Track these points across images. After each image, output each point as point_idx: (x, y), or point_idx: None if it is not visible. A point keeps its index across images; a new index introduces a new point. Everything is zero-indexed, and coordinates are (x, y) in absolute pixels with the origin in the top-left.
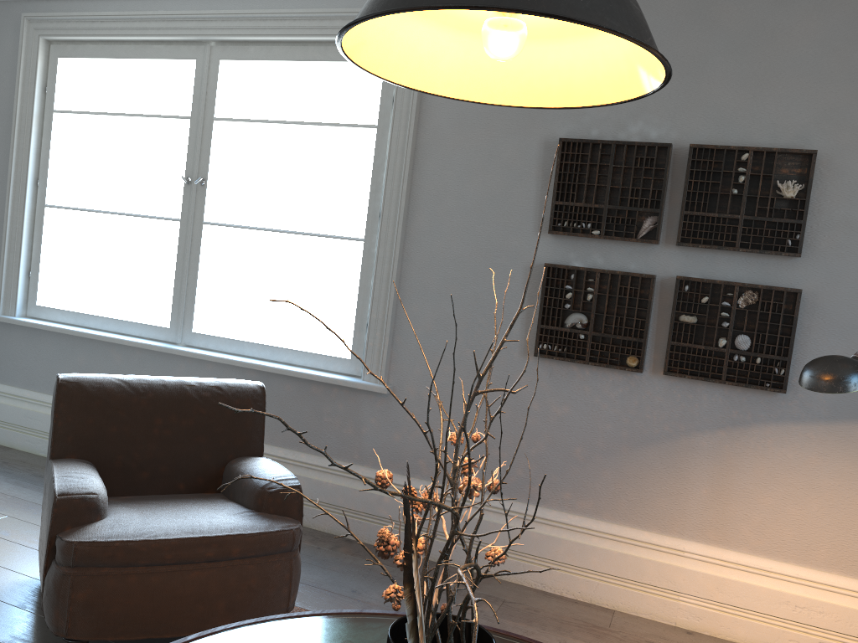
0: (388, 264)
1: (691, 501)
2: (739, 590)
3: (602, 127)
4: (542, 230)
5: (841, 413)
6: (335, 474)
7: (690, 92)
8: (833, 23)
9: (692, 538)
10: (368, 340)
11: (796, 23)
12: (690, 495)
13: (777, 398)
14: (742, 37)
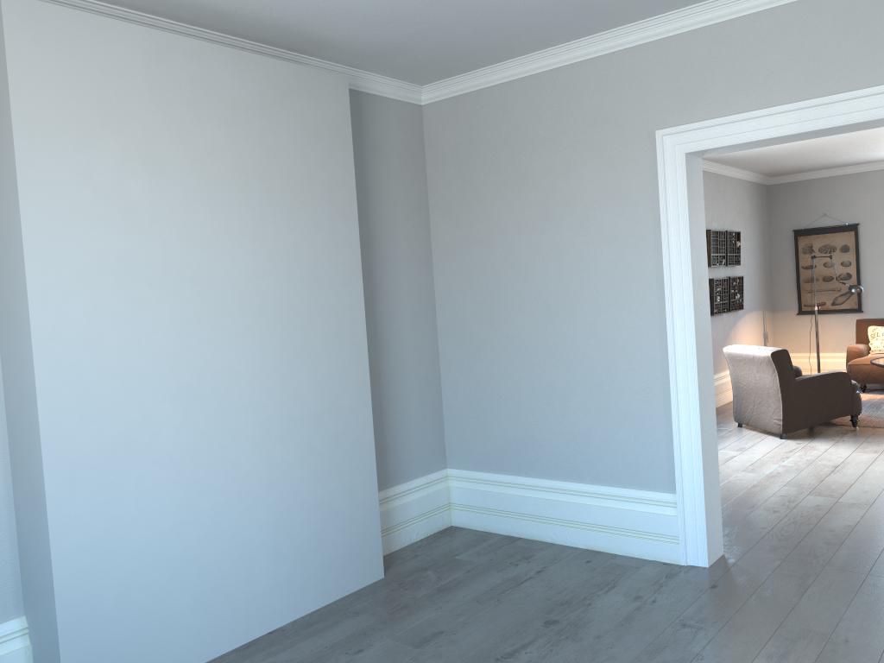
0: None
1: None
2: None
3: (708, 224)
4: None
5: (744, 312)
6: None
7: (718, 211)
8: (731, 190)
9: None
10: None
11: (727, 189)
12: None
13: (738, 312)
14: (722, 193)
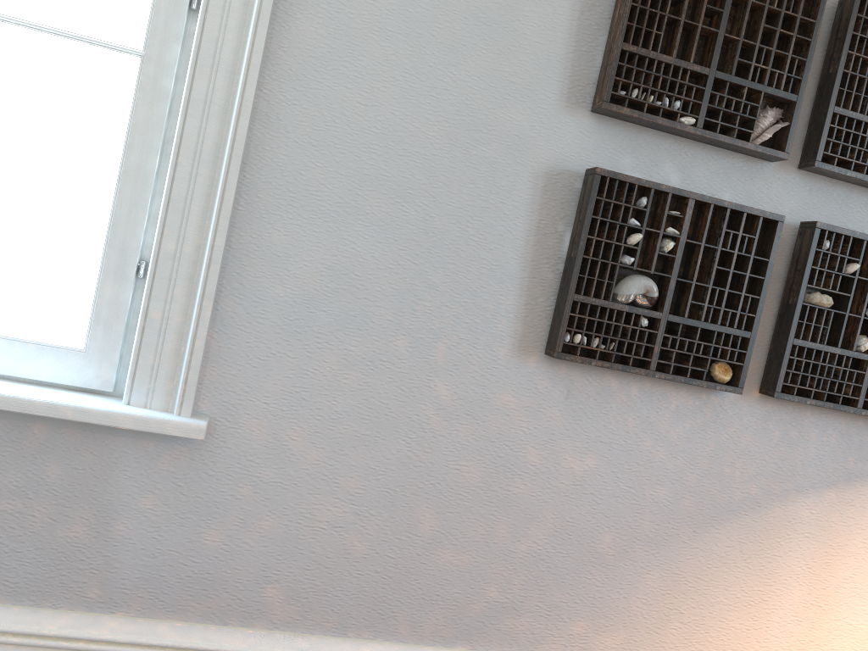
0: (218, 121)
1: (778, 613)
2: None
3: None
4: (575, 102)
5: None
6: (31, 646)
7: None
8: None
9: None
10: (148, 305)
11: None
12: (778, 602)
13: None
14: None
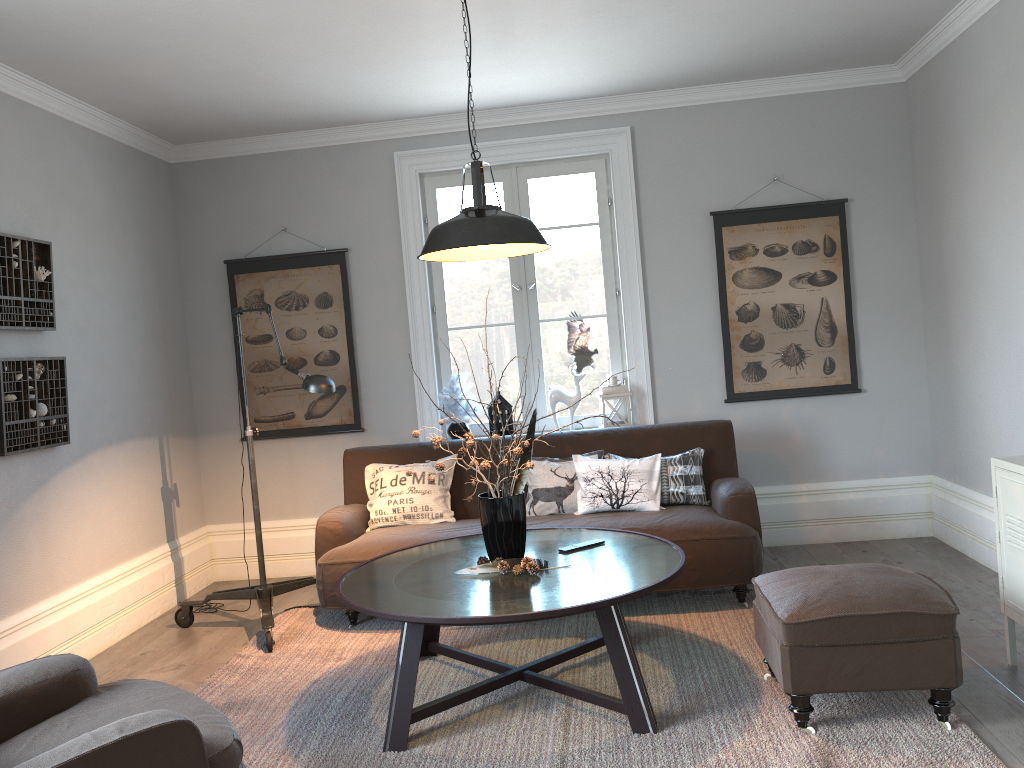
0: None
1: (32, 567)
2: (78, 619)
3: None
4: None
5: (85, 449)
6: None
7: None
8: (24, 135)
9: (39, 599)
10: None
11: (6, 128)
12: (30, 561)
13: (57, 451)
14: None
